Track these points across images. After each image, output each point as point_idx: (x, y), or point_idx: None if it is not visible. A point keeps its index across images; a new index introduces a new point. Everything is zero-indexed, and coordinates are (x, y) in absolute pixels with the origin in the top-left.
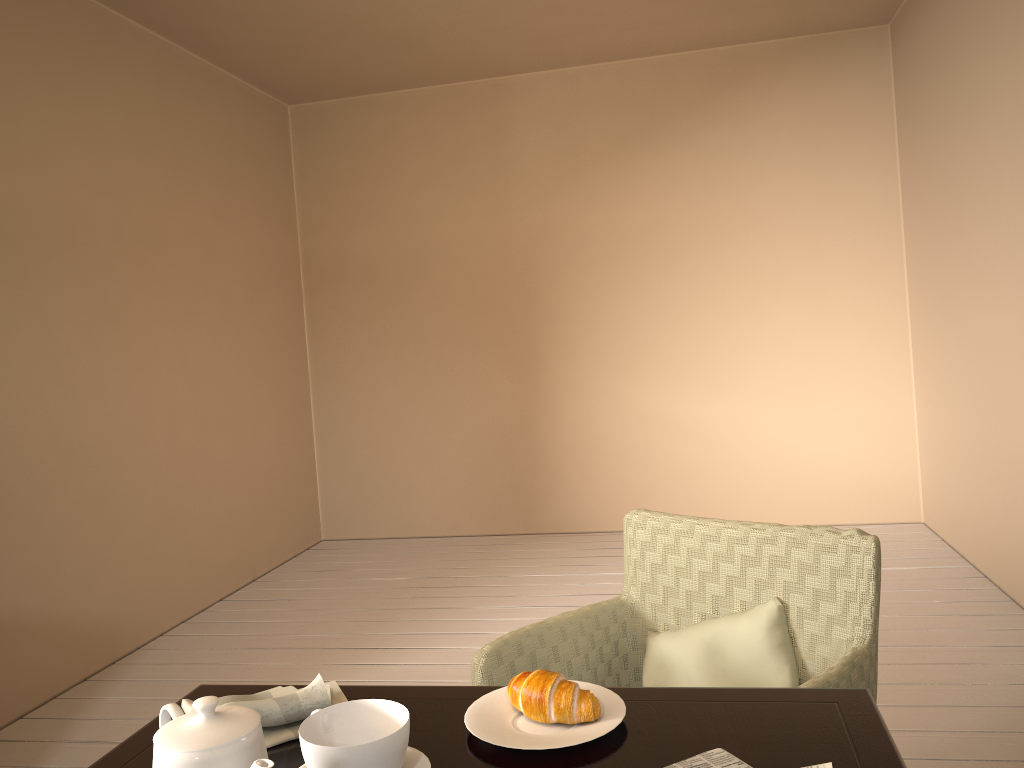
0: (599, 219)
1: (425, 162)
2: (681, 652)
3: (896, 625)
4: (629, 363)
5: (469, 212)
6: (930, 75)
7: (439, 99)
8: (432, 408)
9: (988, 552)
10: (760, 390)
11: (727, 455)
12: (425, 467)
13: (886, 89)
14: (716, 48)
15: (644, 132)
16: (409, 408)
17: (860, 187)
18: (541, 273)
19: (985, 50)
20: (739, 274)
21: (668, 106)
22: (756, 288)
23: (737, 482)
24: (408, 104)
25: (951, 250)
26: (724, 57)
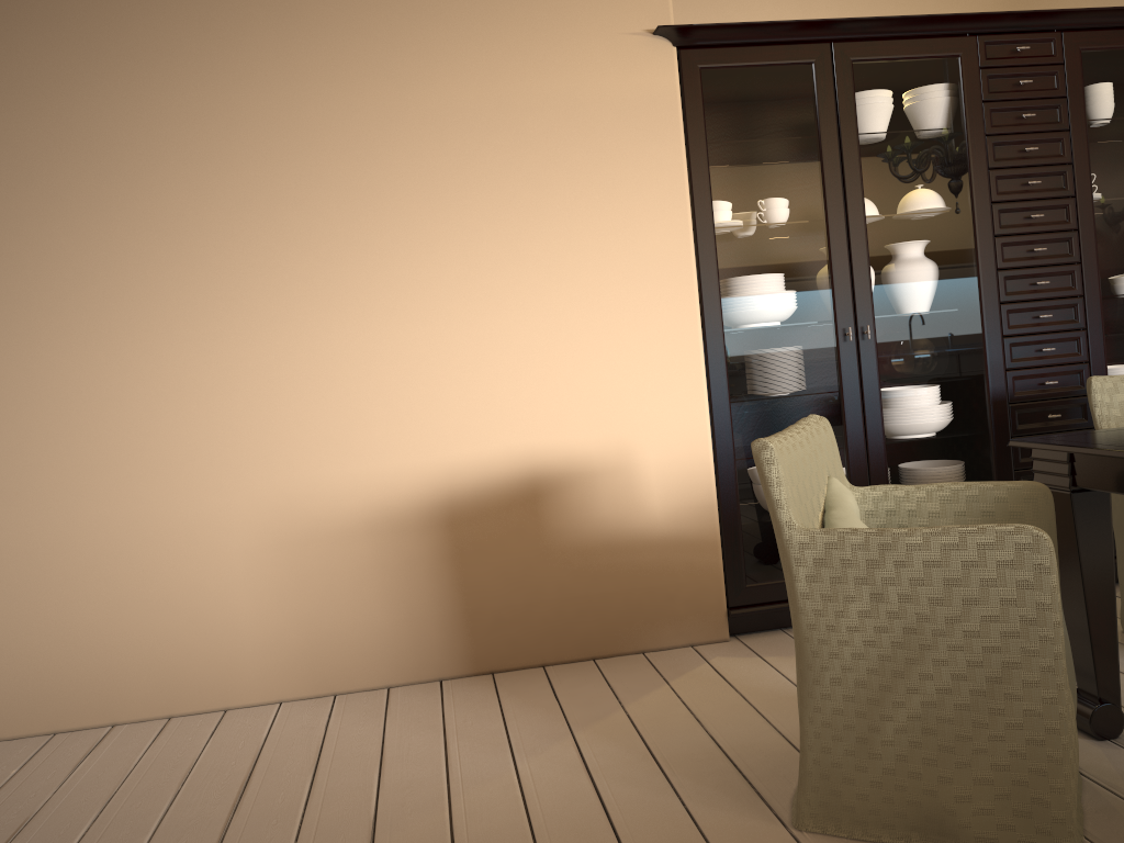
0: None
1: None
2: None
3: (99, 787)
4: None
5: None
6: None
7: None
8: None
9: None
10: None
11: None
12: None
13: None
14: None
15: None
16: None
17: None
18: None
19: (17, 24)
20: None
21: None
22: None
23: None
24: None
25: None
26: None
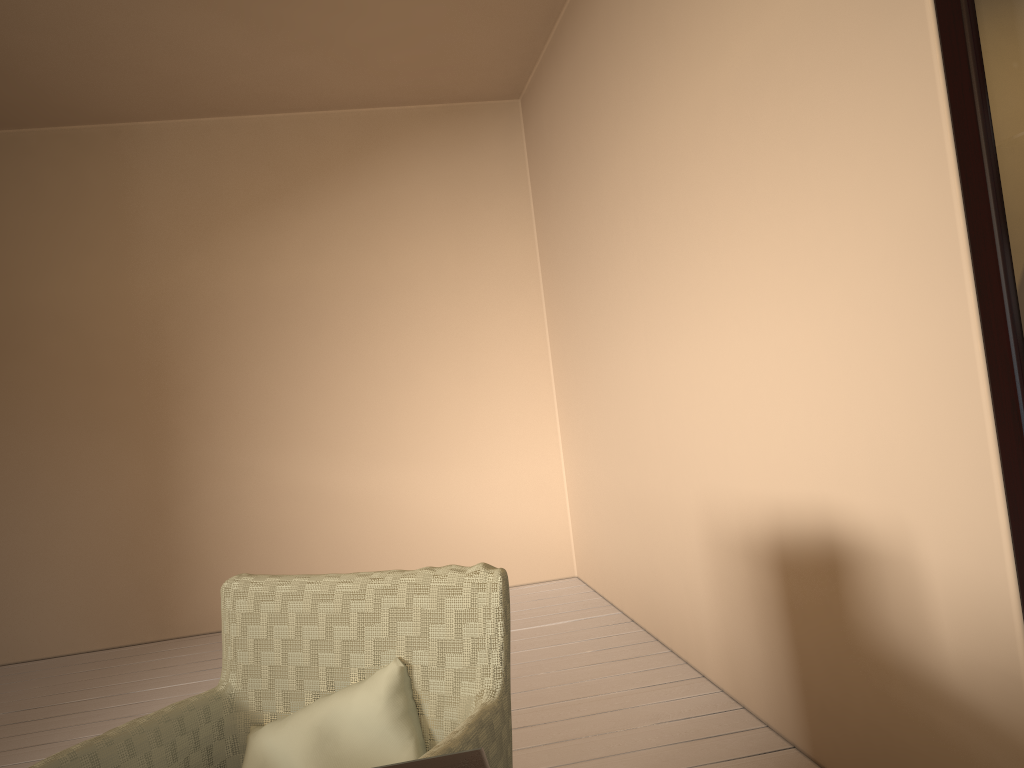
0: (240, 280)
1: (28, 214)
2: (287, 745)
3: (553, 681)
4: (277, 435)
5: (85, 271)
6: (556, 143)
7: (46, 143)
8: (39, 502)
9: (633, 595)
10: (416, 456)
11: (386, 527)
12: (30, 574)
13: (521, 159)
14: (358, 109)
15: (287, 190)
16: (8, 504)
17: (502, 251)
18: (174, 339)
19: (599, 114)
20: (390, 337)
21: (311, 164)
22: (408, 351)
23: (397, 554)
24: (6, 147)
25: (584, 306)
26: (367, 119)
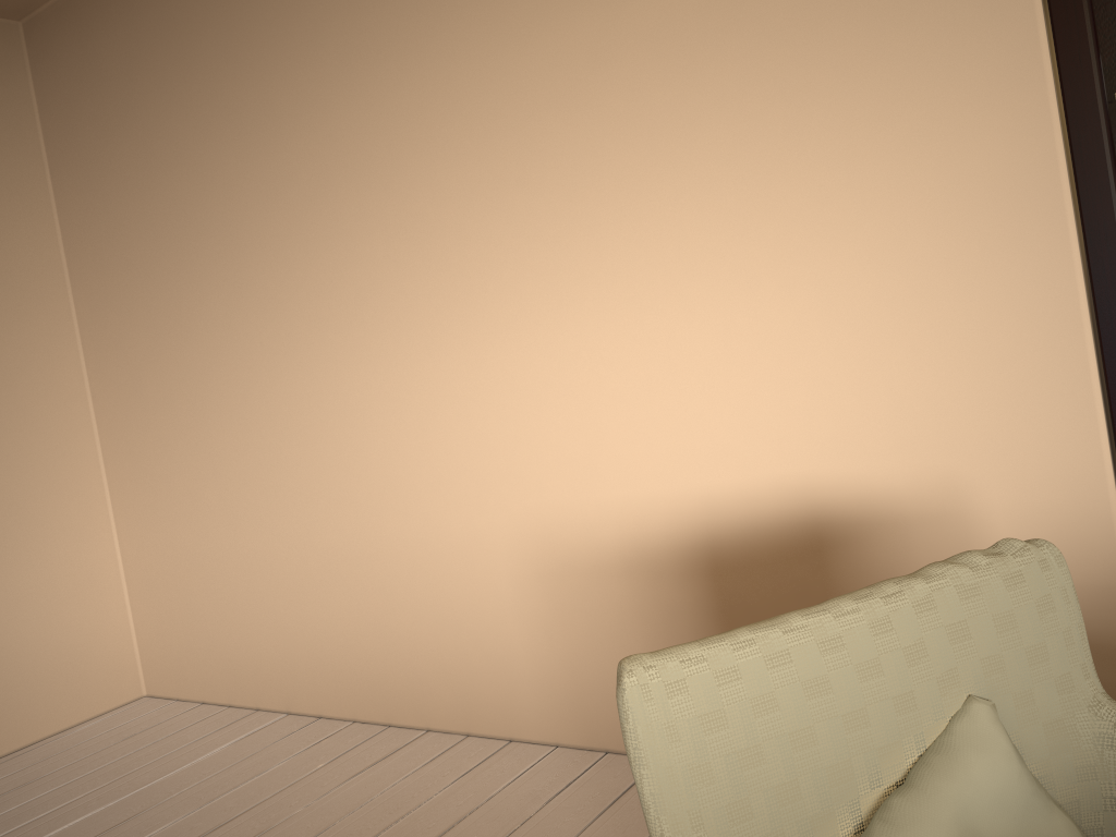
0: None
1: None
2: None
3: (332, 813)
4: None
5: None
6: (146, 88)
7: None
8: None
9: (325, 683)
10: None
11: None
12: None
13: (28, 109)
14: None
15: None
16: None
17: (8, 239)
18: None
19: (291, 52)
20: None
21: None
22: None
23: None
24: None
25: (212, 312)
26: None
